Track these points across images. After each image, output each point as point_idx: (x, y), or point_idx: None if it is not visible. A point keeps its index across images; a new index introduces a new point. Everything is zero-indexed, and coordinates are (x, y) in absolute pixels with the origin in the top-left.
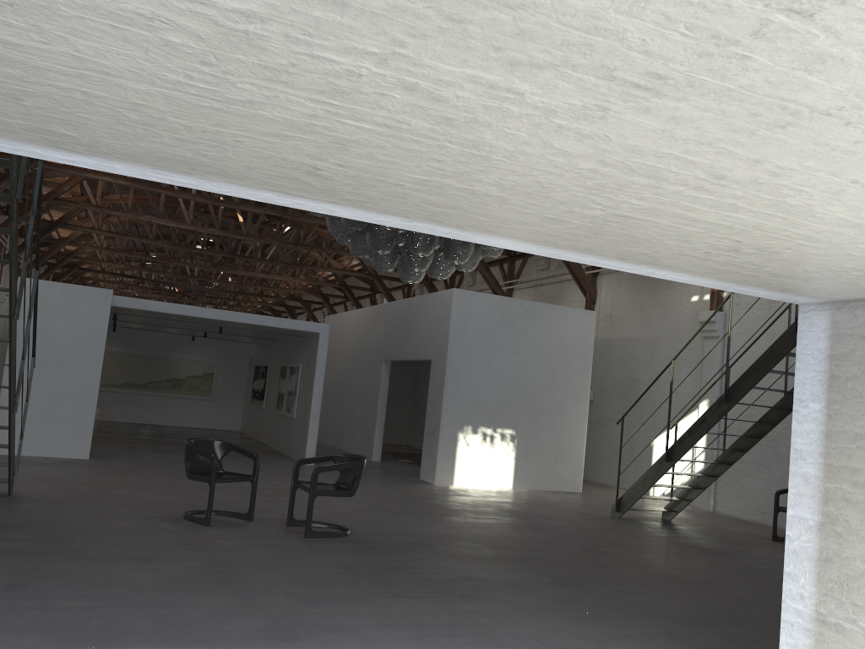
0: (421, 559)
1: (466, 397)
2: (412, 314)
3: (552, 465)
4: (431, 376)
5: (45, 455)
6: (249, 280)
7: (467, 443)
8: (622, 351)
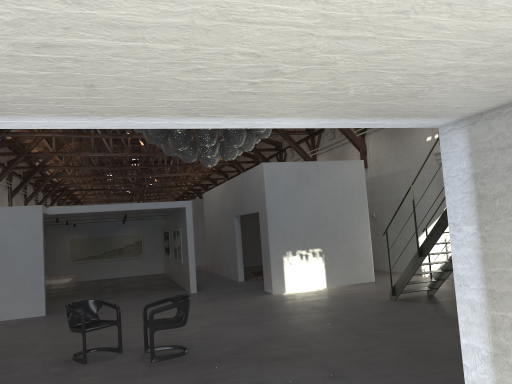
0: (230, 369)
1: (284, 232)
2: (244, 184)
3: (351, 267)
4: (260, 222)
5: (16, 317)
6: (169, 178)
7: (290, 262)
8: (389, 183)
